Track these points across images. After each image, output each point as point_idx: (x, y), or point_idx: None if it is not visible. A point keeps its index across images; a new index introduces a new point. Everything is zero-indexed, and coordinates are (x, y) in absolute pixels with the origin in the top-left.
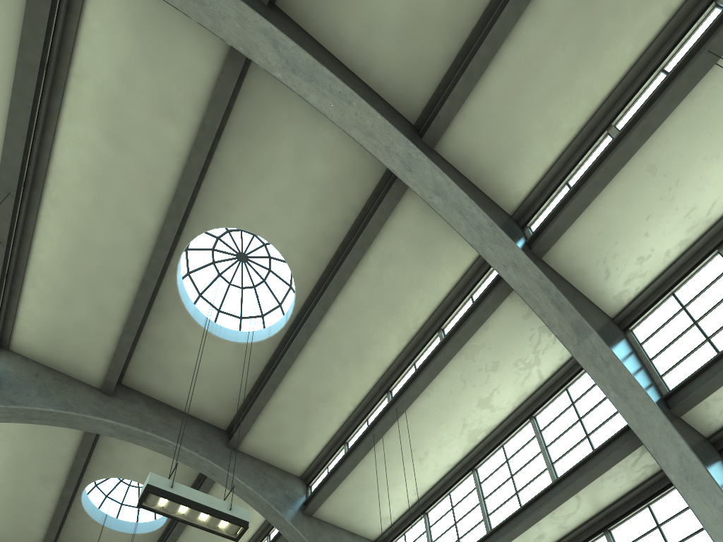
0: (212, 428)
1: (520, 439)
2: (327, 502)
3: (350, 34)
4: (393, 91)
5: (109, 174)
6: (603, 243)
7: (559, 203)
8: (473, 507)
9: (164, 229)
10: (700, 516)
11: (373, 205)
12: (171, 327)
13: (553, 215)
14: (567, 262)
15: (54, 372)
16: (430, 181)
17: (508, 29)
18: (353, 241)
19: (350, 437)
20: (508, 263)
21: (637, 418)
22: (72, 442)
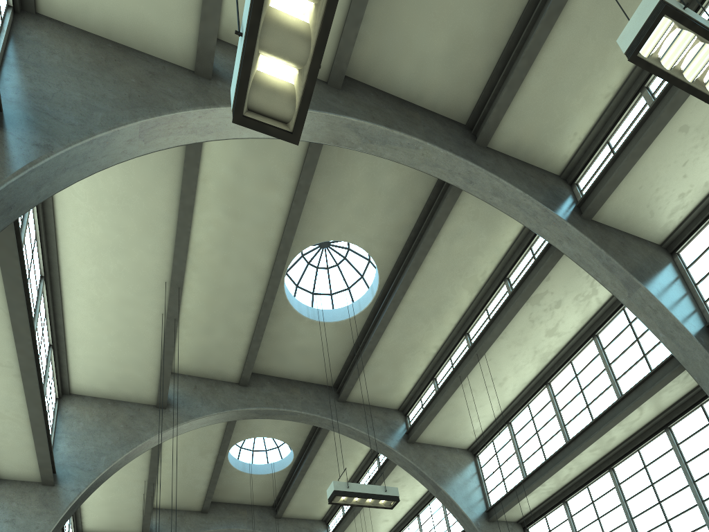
0: (323, 388)
1: (586, 356)
2: (425, 430)
3: (405, 75)
4: (445, 105)
5: (232, 238)
6: (645, 193)
7: (602, 171)
8: (551, 418)
9: (276, 264)
10: None
11: (438, 197)
12: (283, 324)
13: (598, 181)
14: (614, 215)
15: (205, 381)
16: (489, 187)
17: (542, 41)
18: (423, 228)
19: (437, 374)
20: (562, 238)
21: (683, 353)
22: (221, 423)
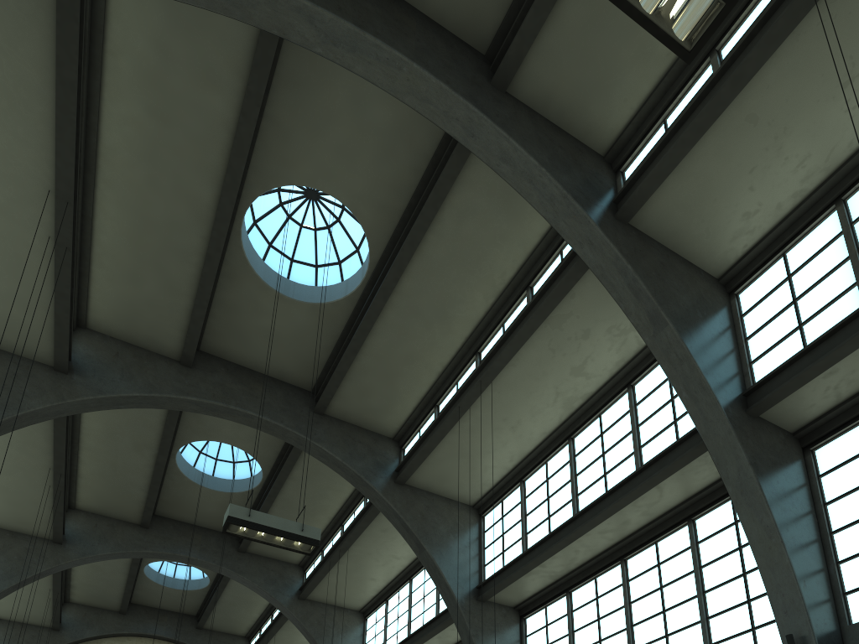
0: (297, 391)
1: (616, 410)
2: (418, 470)
3: None
4: (457, 19)
5: (159, 150)
6: (699, 202)
7: (647, 158)
8: (565, 483)
9: (222, 202)
10: (748, 532)
11: (445, 153)
12: (242, 292)
13: (642, 171)
14: (658, 225)
15: (132, 349)
16: (496, 148)
17: None
18: (425, 193)
19: (440, 400)
20: (583, 240)
21: (705, 423)
22: (159, 412)
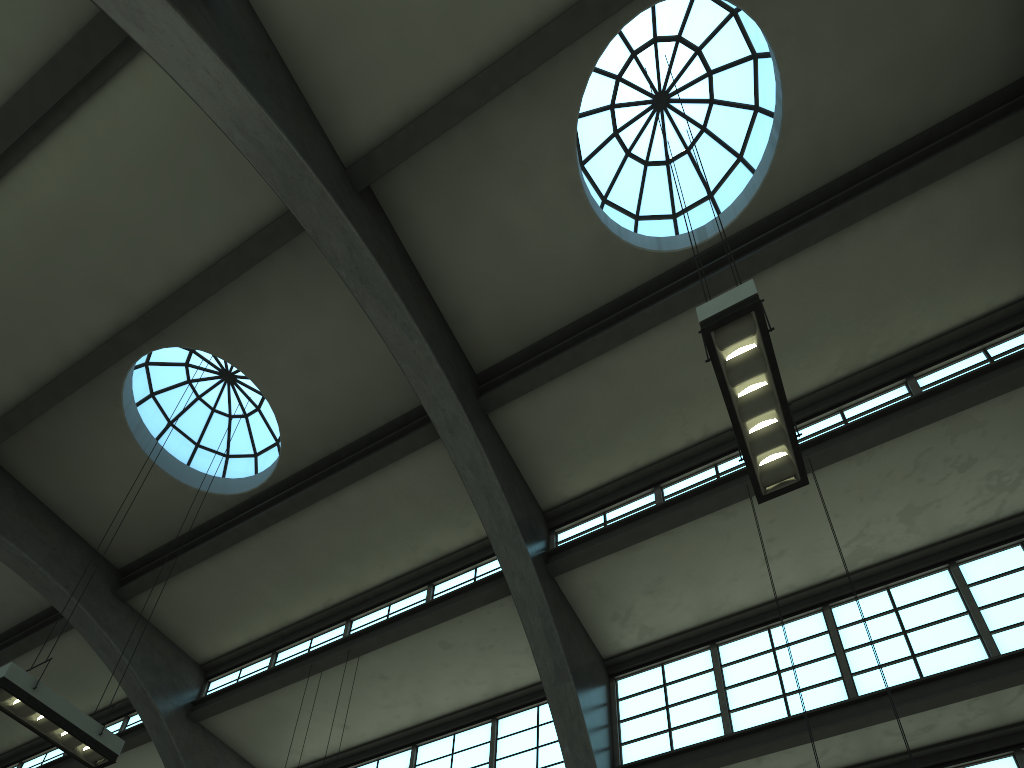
0: (463, 359)
1: (925, 587)
2: (592, 564)
3: None
4: None
5: None
6: None
7: None
8: (820, 657)
9: None
10: None
11: (964, 127)
12: (529, 134)
13: None
14: None
15: (288, 77)
16: None
17: None
18: (897, 166)
19: (670, 482)
20: None
21: None
22: (213, 242)
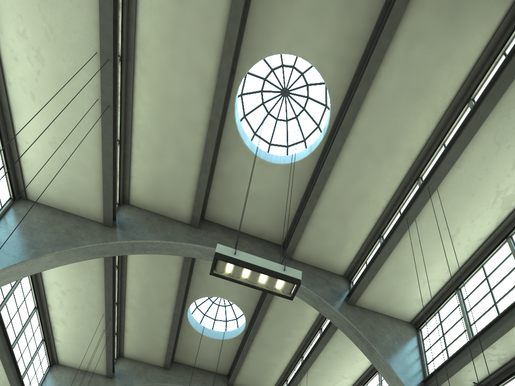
0: (272, 244)
1: None
2: (367, 290)
3: None
4: None
5: (177, 31)
6: None
7: None
8: (510, 271)
9: (221, 68)
10: None
11: None
12: (234, 162)
13: None
14: None
15: (158, 216)
16: None
17: None
18: (380, 32)
19: (384, 231)
20: None
21: None
22: (176, 271)
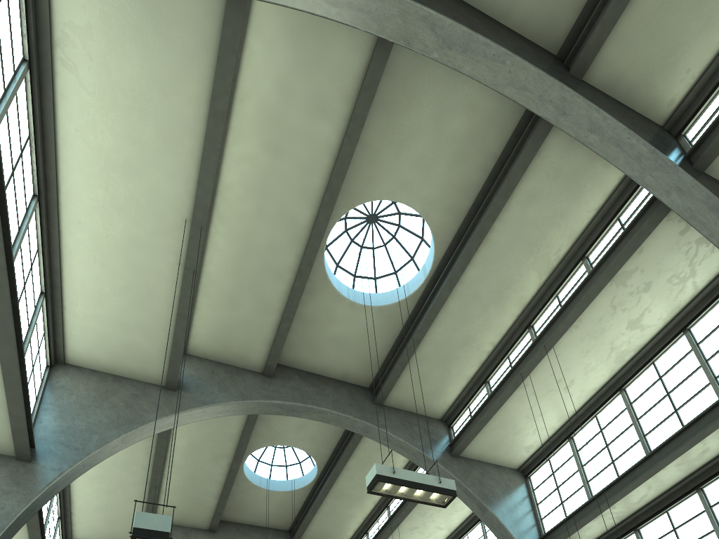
0: (358, 388)
1: (674, 354)
2: (473, 441)
3: None
4: (535, 27)
5: (269, 181)
6: None
7: None
8: (626, 428)
9: (318, 220)
10: None
11: (515, 148)
12: (319, 304)
13: (717, 122)
14: None
15: (224, 366)
16: (585, 120)
17: None
18: (493, 188)
19: (491, 376)
20: (670, 188)
21: None
22: (238, 423)
